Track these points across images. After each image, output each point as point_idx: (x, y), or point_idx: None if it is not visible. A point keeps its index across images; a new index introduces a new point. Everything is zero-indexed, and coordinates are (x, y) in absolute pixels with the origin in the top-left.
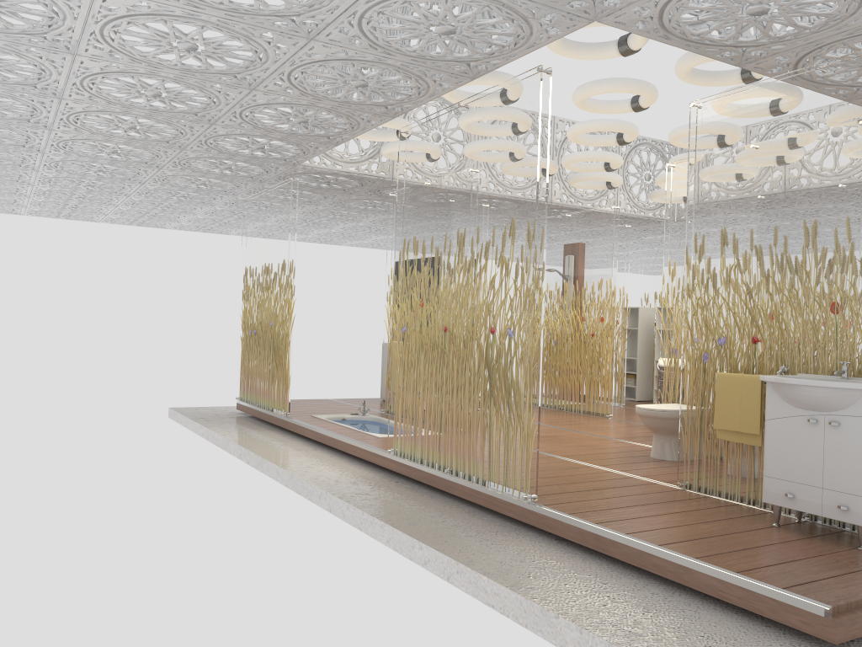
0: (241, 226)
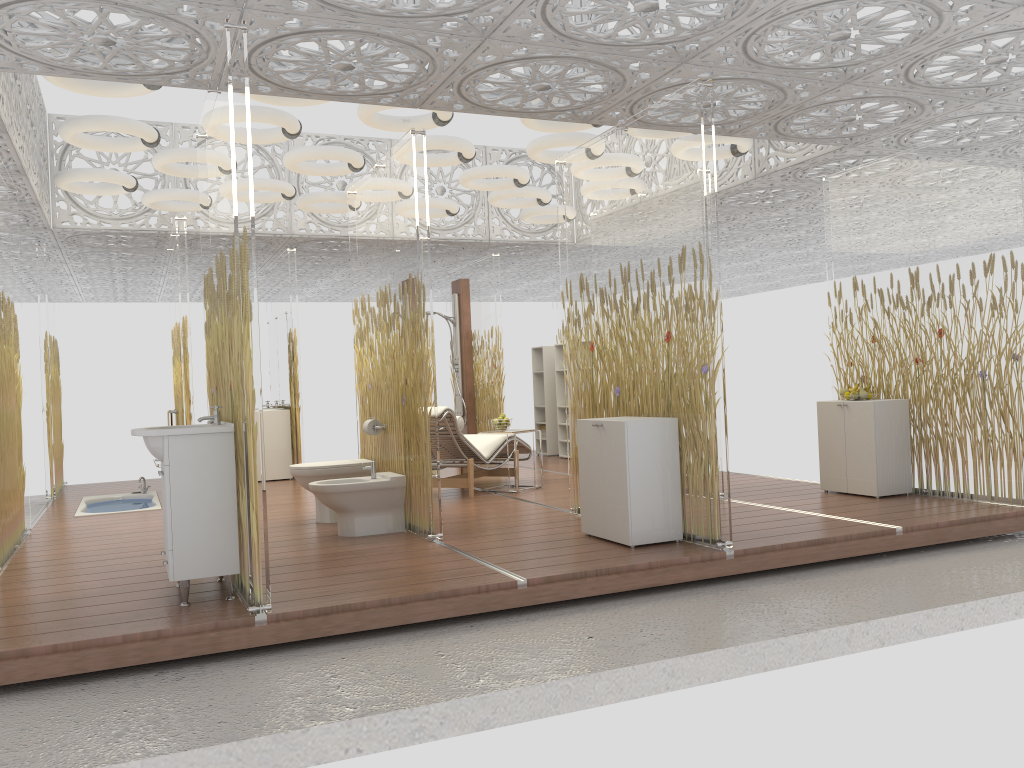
0: (147, 292)
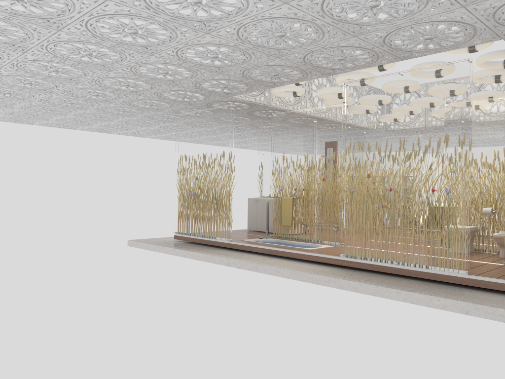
0: (129, 129)
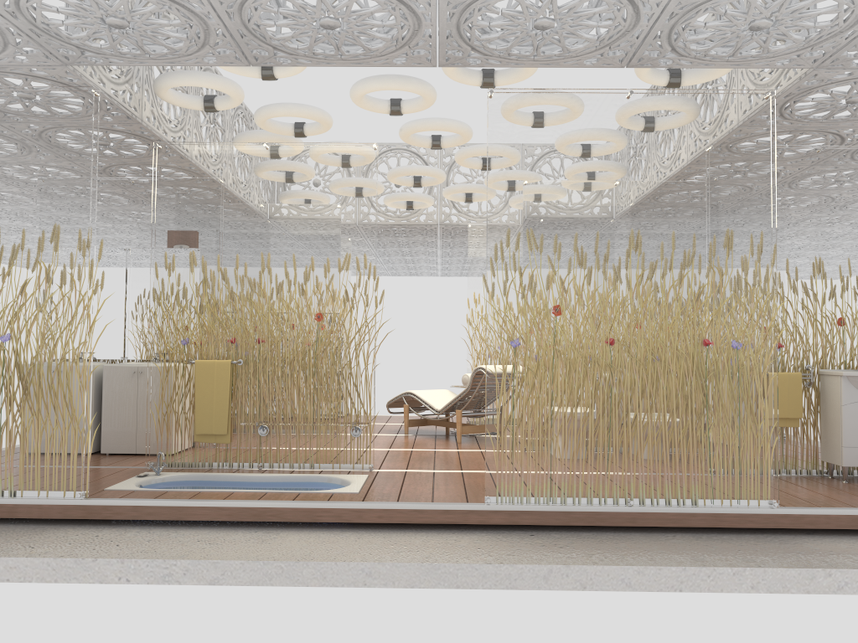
0: None
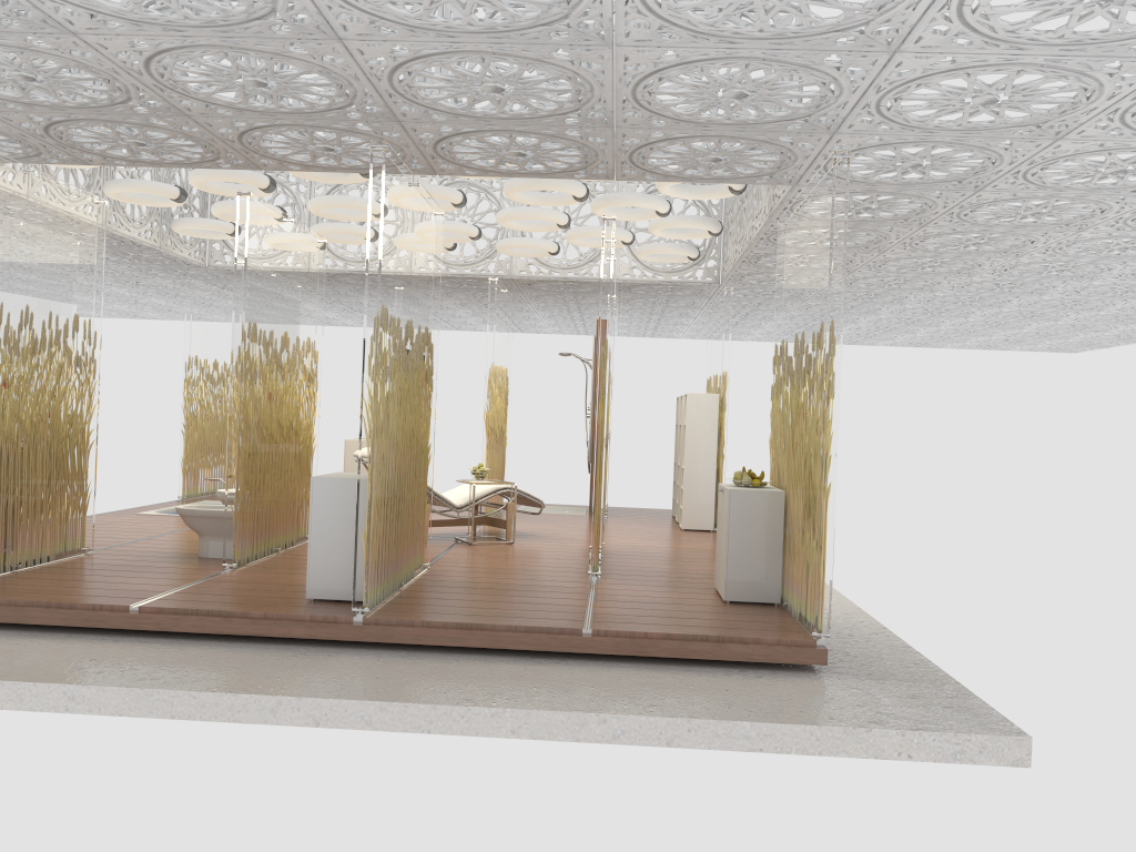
0: None
